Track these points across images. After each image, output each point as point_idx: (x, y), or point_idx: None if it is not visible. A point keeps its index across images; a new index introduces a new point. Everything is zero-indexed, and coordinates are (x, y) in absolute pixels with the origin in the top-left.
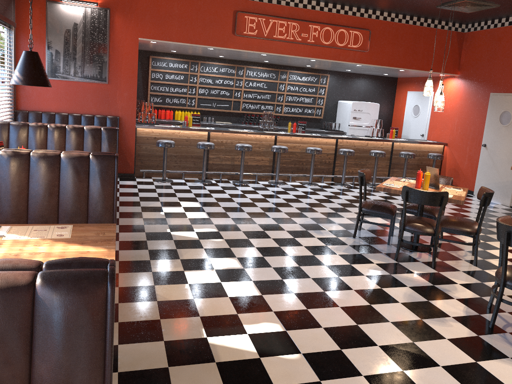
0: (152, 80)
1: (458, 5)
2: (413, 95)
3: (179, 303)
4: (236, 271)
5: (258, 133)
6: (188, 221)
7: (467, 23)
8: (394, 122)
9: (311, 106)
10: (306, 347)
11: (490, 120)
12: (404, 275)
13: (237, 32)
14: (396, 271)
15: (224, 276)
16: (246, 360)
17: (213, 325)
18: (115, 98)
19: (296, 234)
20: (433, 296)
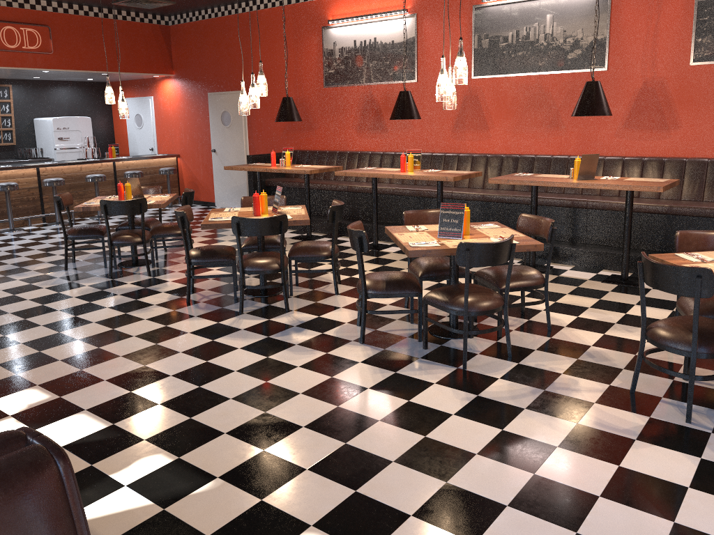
0: None
1: (134, 2)
2: (131, 103)
3: None
4: None
5: None
6: None
7: (169, 15)
8: (118, 138)
9: None
10: (2, 359)
11: (213, 123)
12: (118, 287)
13: None
14: (110, 286)
15: None
16: None
17: None
18: None
19: None
20: (143, 295)
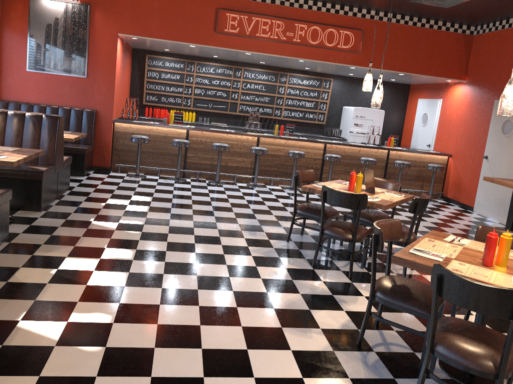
0: (148, 79)
1: None
2: (422, 103)
3: (27, 286)
4: (122, 262)
5: (238, 134)
6: (121, 213)
7: (475, 24)
8: (405, 131)
9: (313, 111)
10: (117, 341)
11: (492, 130)
12: (308, 282)
13: (218, 29)
14: (303, 277)
15: (103, 265)
16: (37, 346)
17: (40, 309)
18: (93, 92)
19: (225, 233)
20: (321, 305)
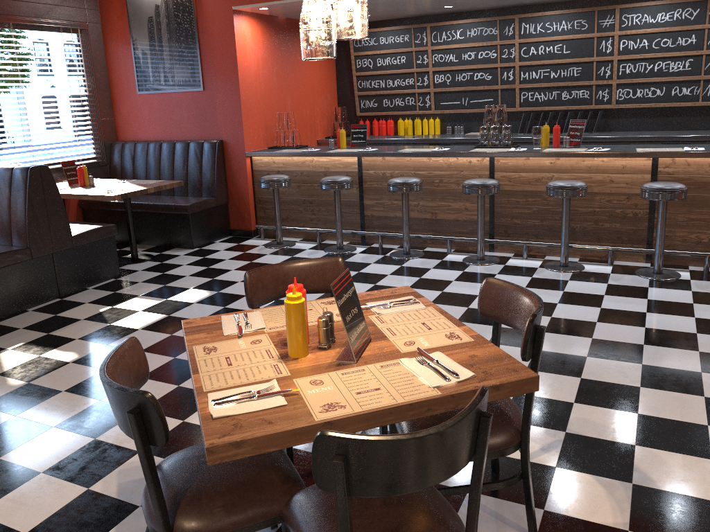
0: (358, 72)
1: None
2: None
3: None
4: None
5: (447, 155)
6: (89, 332)
7: None
8: None
9: (689, 79)
10: None
11: None
12: None
13: None
14: None
15: None
16: None
17: None
18: (215, 111)
19: (168, 402)
20: None
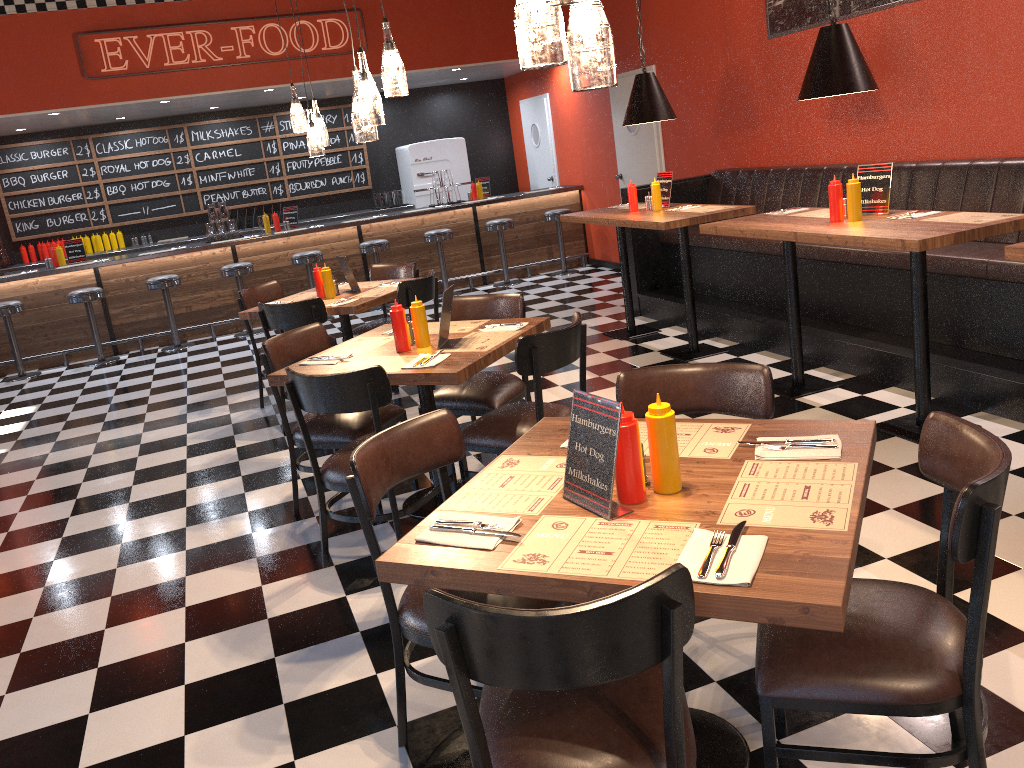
0: (7, 192)
1: None
2: (526, 107)
3: None
4: None
5: (193, 250)
6: None
7: None
8: (518, 163)
9: (343, 171)
10: None
11: (617, 129)
12: (264, 456)
13: (90, 72)
14: (259, 452)
15: None
16: None
17: None
18: None
19: (155, 425)
20: (267, 482)
